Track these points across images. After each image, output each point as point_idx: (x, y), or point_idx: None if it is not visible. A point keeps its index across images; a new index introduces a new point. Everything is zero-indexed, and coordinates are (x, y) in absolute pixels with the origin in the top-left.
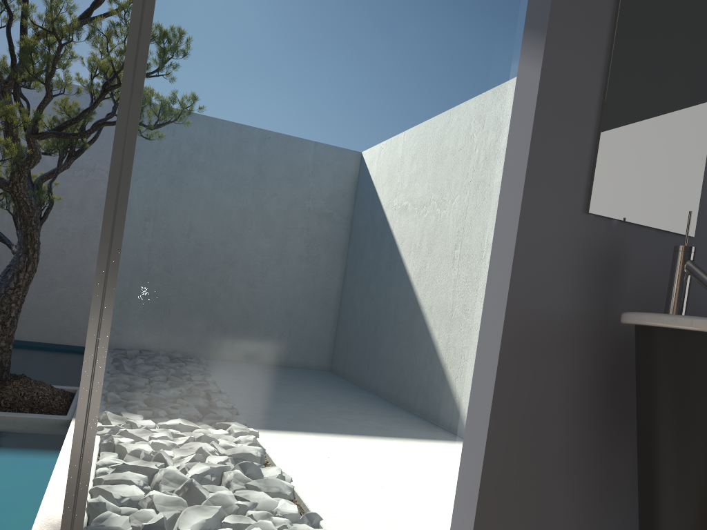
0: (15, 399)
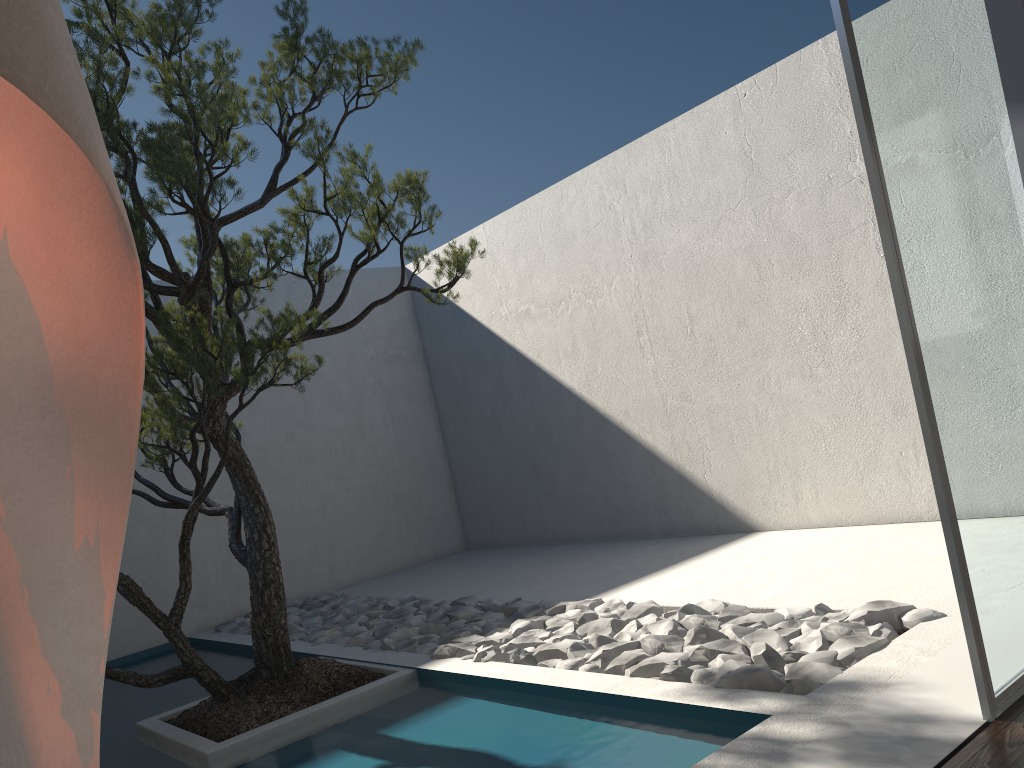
0: (330, 680)
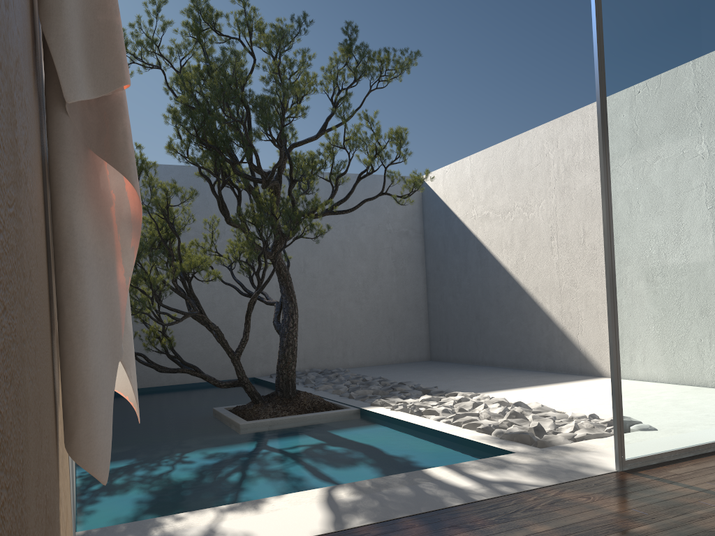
0: (312, 404)
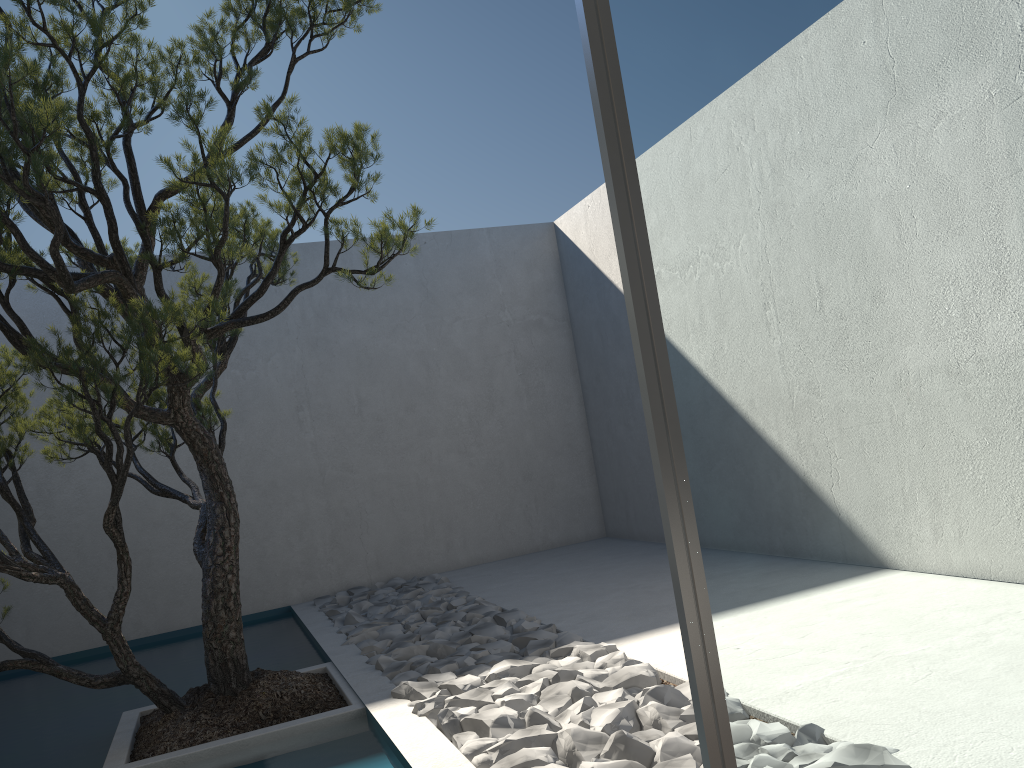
0: (275, 704)
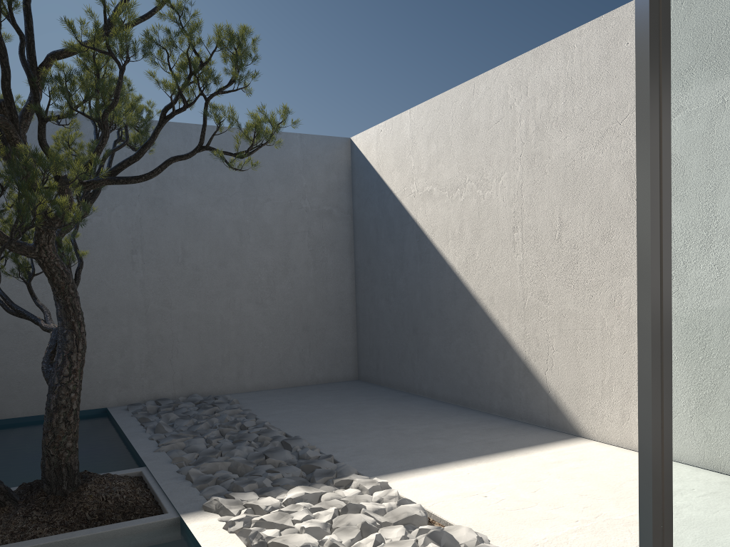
0: (101, 507)
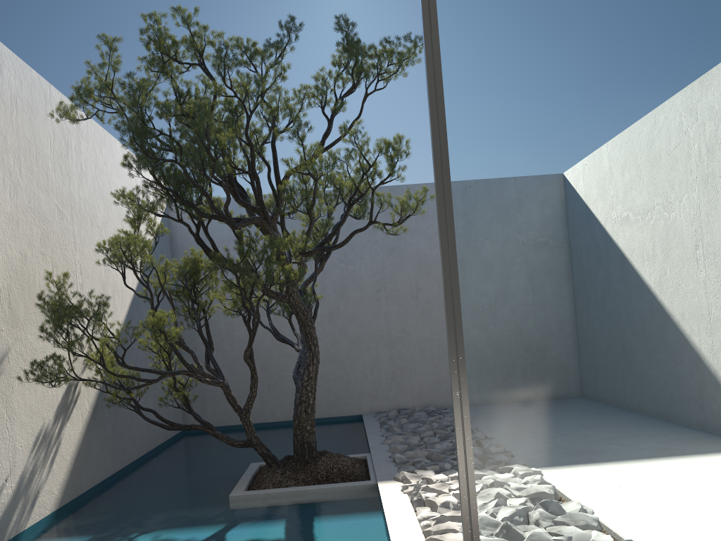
0: (328, 472)
